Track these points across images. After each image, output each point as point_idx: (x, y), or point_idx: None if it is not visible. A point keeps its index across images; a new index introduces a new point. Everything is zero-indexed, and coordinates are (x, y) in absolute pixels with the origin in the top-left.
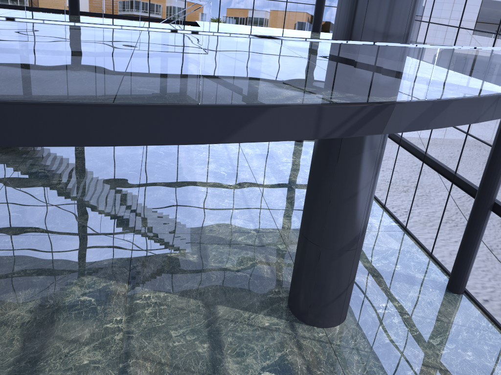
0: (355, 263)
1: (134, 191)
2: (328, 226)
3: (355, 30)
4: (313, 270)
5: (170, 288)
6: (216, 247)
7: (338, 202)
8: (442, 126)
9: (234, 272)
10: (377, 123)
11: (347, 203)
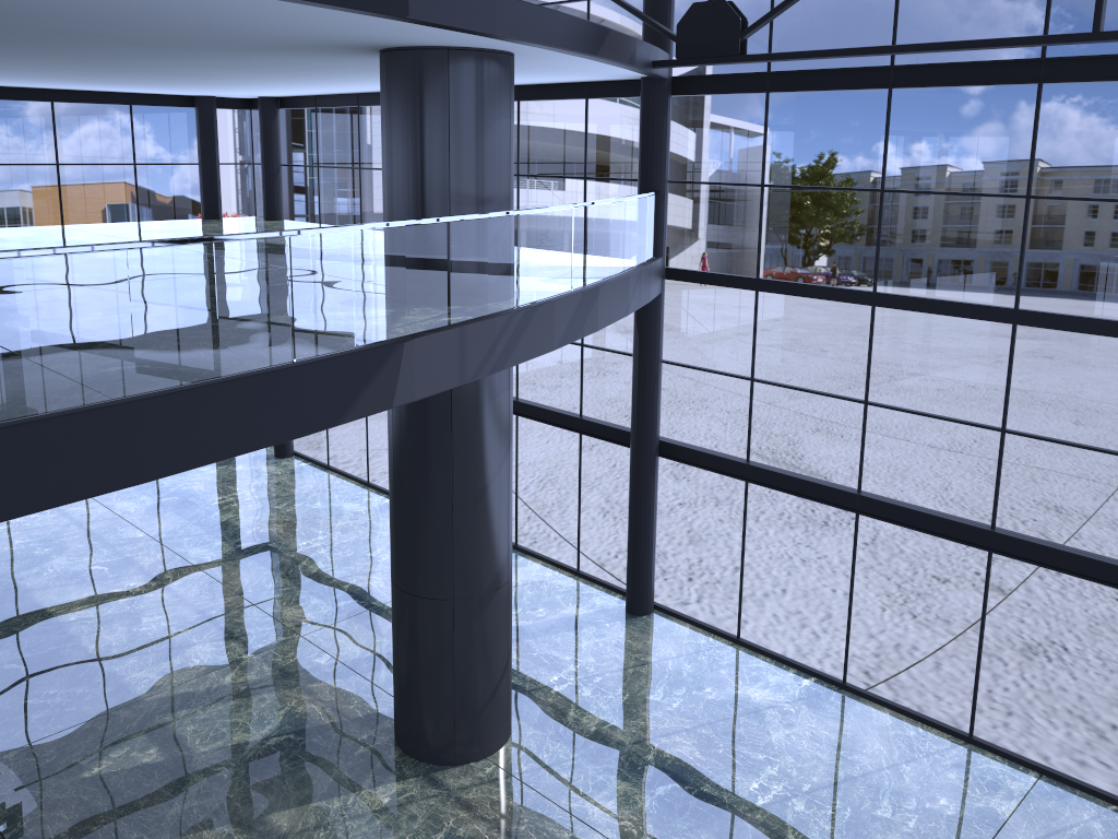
0: (510, 610)
1: None
2: (458, 555)
3: (437, 197)
4: (447, 650)
5: (142, 834)
6: (188, 715)
7: (468, 503)
8: (597, 329)
9: (260, 742)
10: (530, 340)
11: (482, 501)
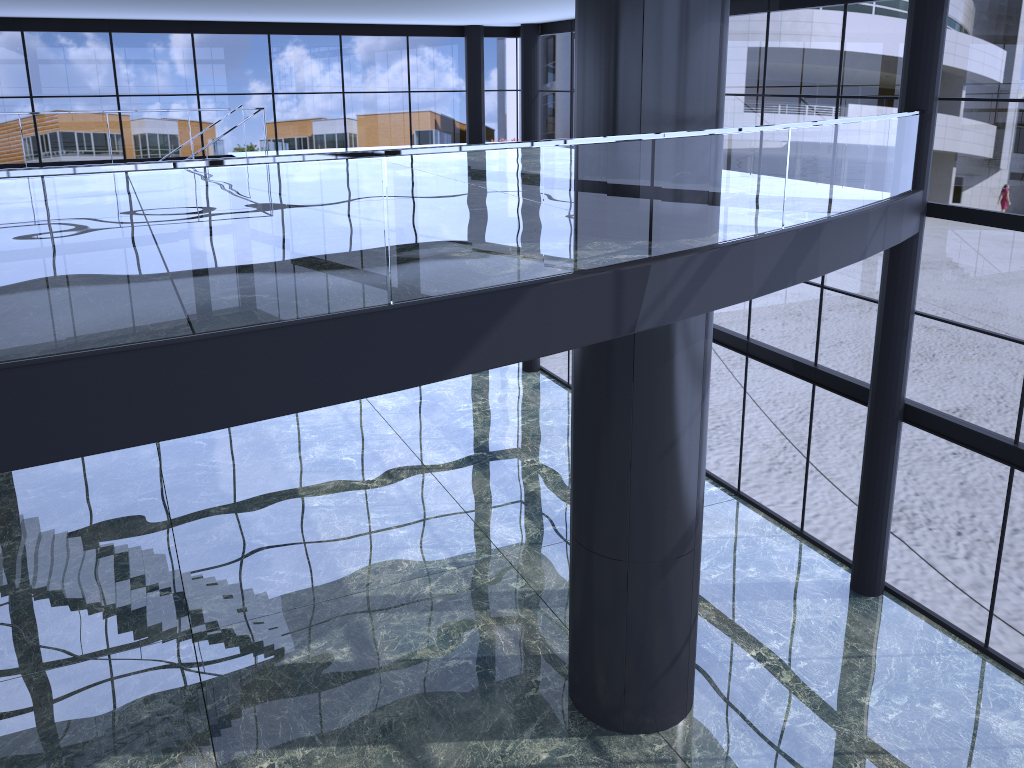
0: (696, 579)
1: (163, 538)
2: (635, 516)
3: (626, 116)
4: (619, 614)
5: (314, 735)
6: (384, 619)
7: (648, 461)
8: (816, 275)
9: (440, 662)
10: (716, 287)
11: (664, 461)
